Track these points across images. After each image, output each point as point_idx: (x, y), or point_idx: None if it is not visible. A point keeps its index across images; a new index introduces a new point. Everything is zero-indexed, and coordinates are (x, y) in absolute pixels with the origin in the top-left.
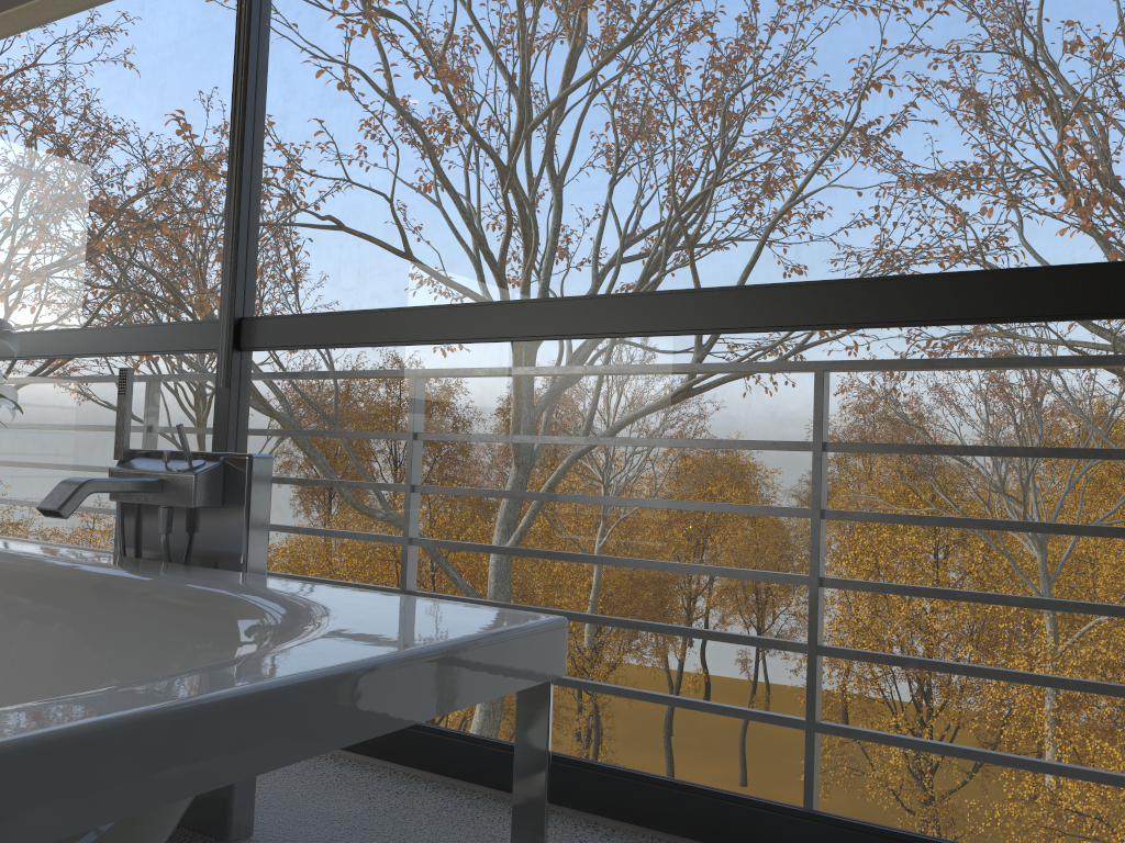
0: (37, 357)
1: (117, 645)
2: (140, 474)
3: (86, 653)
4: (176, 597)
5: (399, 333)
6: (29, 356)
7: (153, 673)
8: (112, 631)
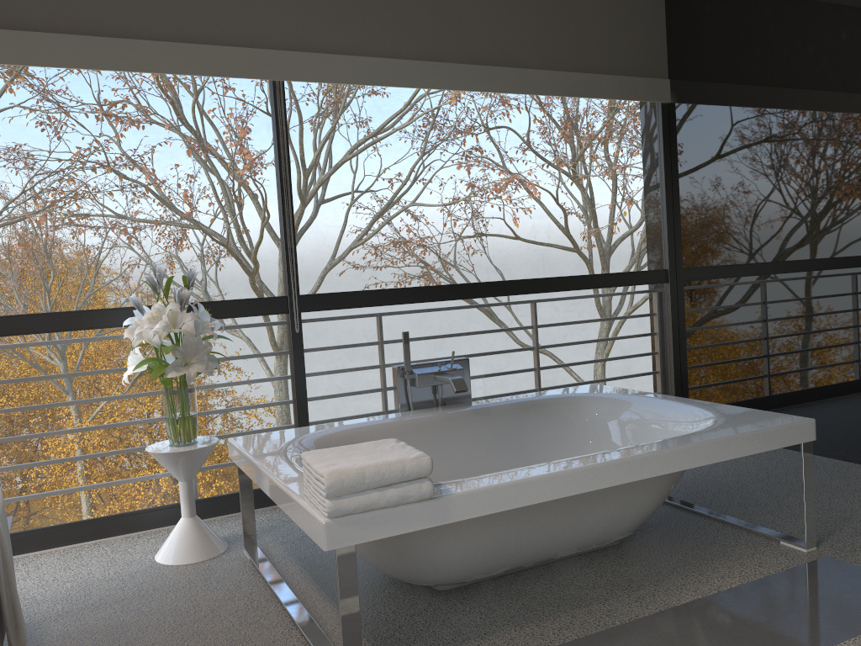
0: (100, 327)
1: (501, 428)
2: (434, 374)
3: (489, 435)
4: (511, 407)
5: (400, 299)
6: (89, 327)
7: (521, 431)
8: (495, 424)
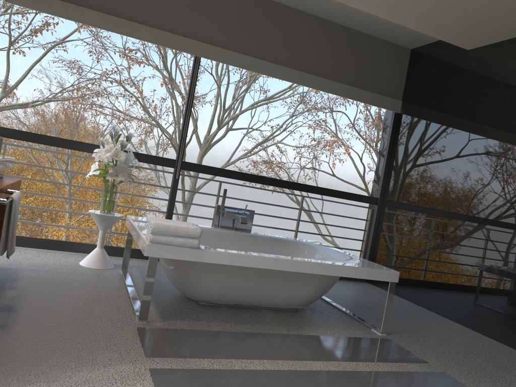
0: (84, 151)
1: (259, 247)
2: (234, 213)
3: (252, 248)
4: (267, 238)
5: (232, 176)
6: (79, 150)
7: (269, 251)
8: (257, 244)
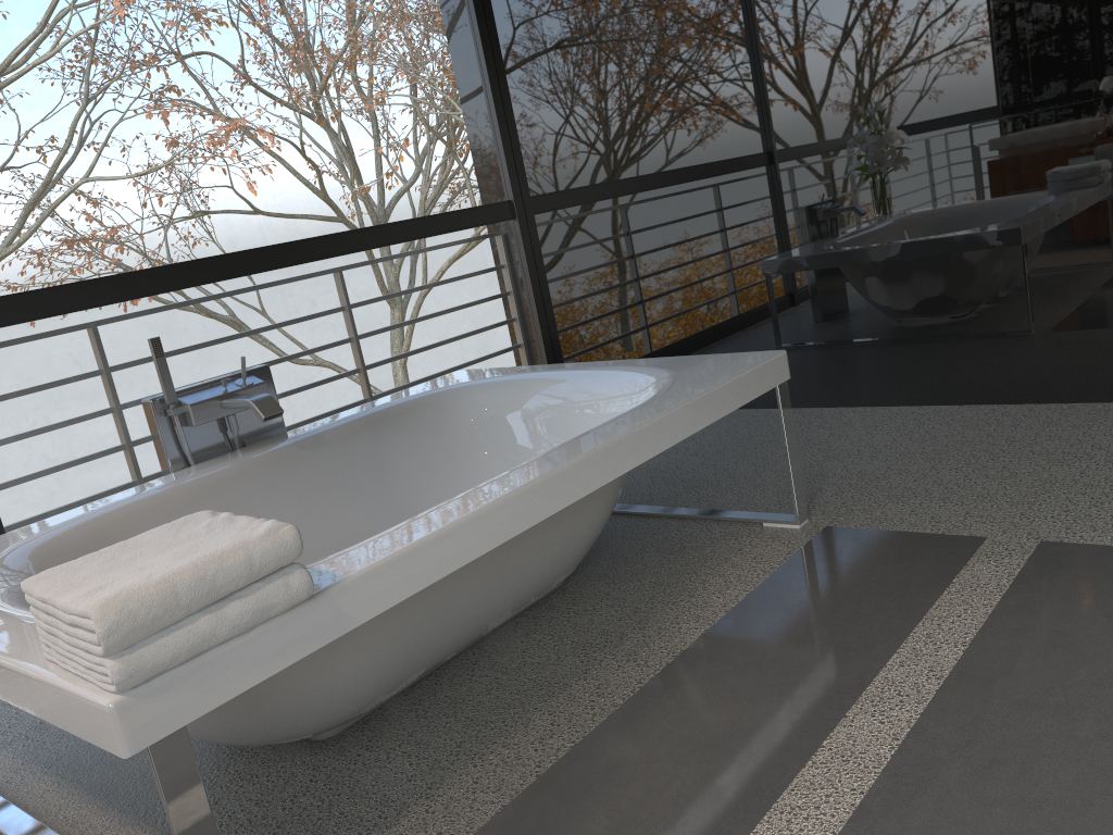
0: None
1: (346, 461)
2: (219, 399)
3: (330, 476)
4: (354, 426)
5: (125, 292)
6: None
7: (377, 458)
8: (337, 458)
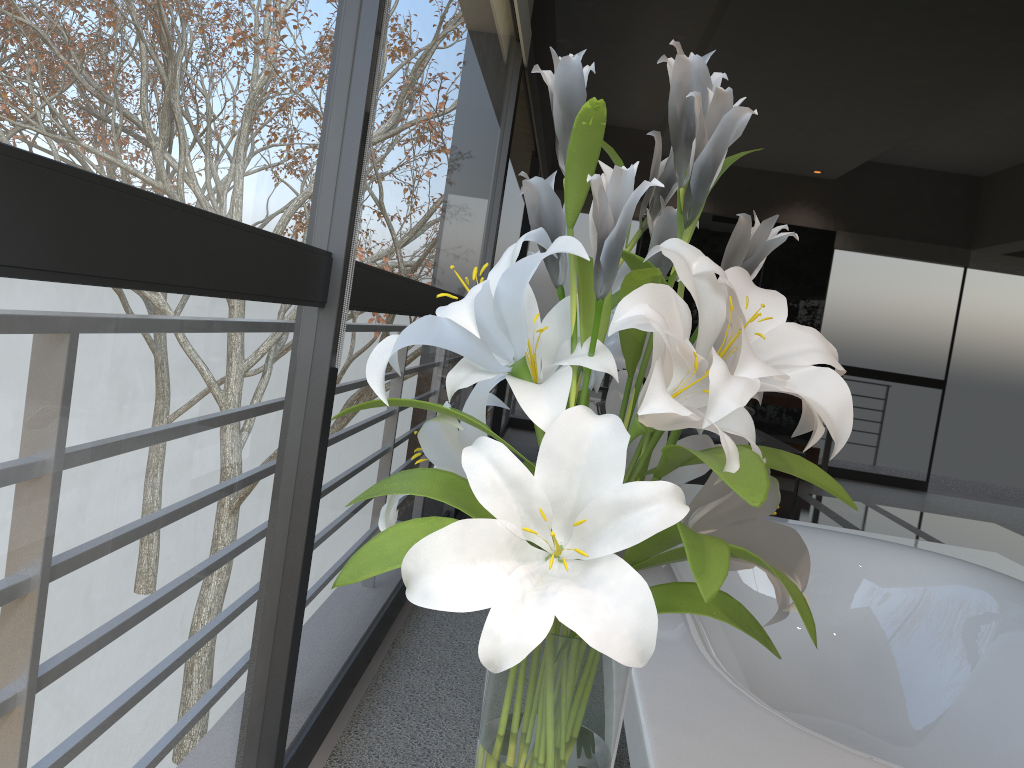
0: None
1: None
2: None
3: None
4: None
5: (399, 302)
6: None
7: None
8: None
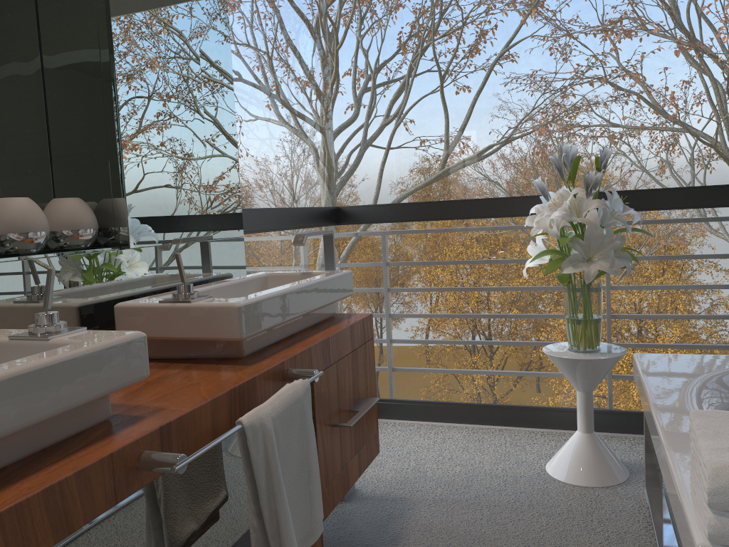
0: (517, 215)
1: None
2: None
3: None
4: None
5: None
6: (507, 215)
7: None
8: None
